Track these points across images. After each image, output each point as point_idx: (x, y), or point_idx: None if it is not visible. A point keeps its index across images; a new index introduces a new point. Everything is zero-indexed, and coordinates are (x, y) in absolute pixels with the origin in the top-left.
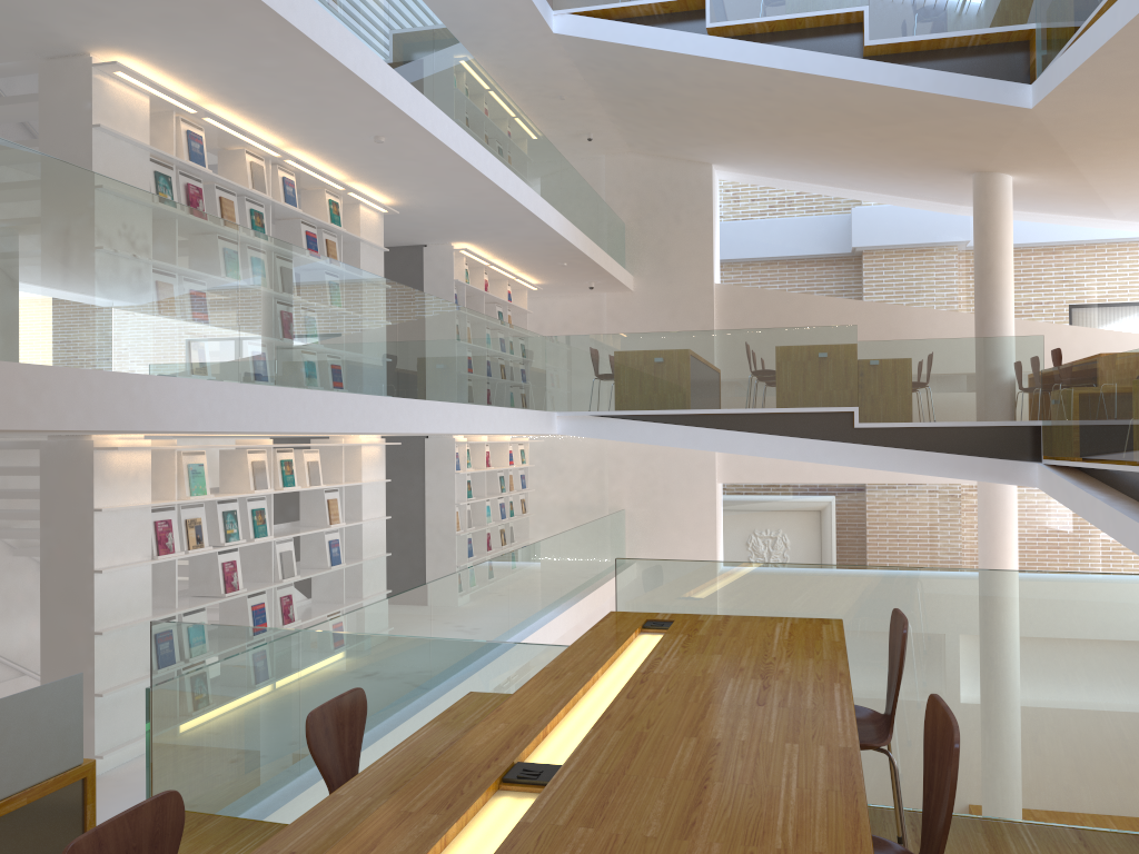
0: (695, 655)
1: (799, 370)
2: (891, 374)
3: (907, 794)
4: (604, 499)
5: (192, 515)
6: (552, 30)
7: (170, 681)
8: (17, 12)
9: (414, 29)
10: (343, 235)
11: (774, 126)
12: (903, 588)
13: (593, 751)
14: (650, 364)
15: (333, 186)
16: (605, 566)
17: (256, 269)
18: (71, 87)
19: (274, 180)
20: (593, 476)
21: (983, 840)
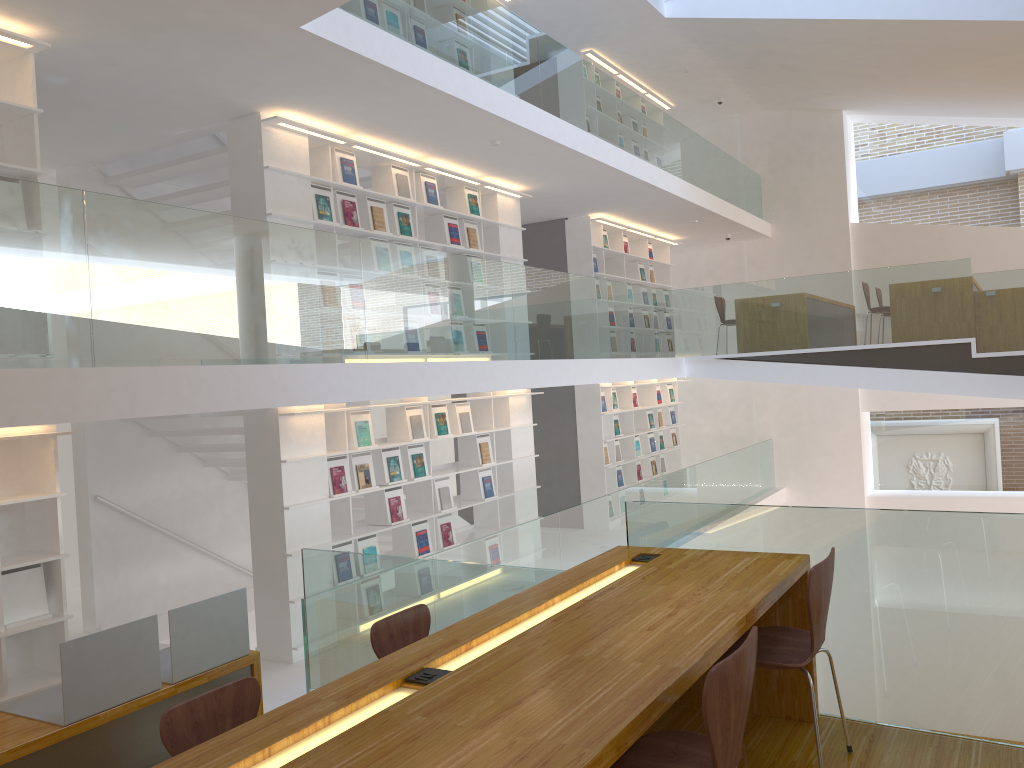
0: (644, 586)
1: (912, 306)
2: (1008, 303)
3: (874, 709)
4: (753, 430)
5: (361, 461)
6: (663, 15)
7: (316, 594)
8: (201, 92)
9: (517, 46)
10: (482, 222)
11: (891, 70)
12: (863, 528)
13: (484, 661)
14: (767, 309)
15: (470, 182)
16: (751, 492)
17: (377, 270)
18: (248, 139)
19: (418, 185)
20: (741, 409)
21: (931, 754)
